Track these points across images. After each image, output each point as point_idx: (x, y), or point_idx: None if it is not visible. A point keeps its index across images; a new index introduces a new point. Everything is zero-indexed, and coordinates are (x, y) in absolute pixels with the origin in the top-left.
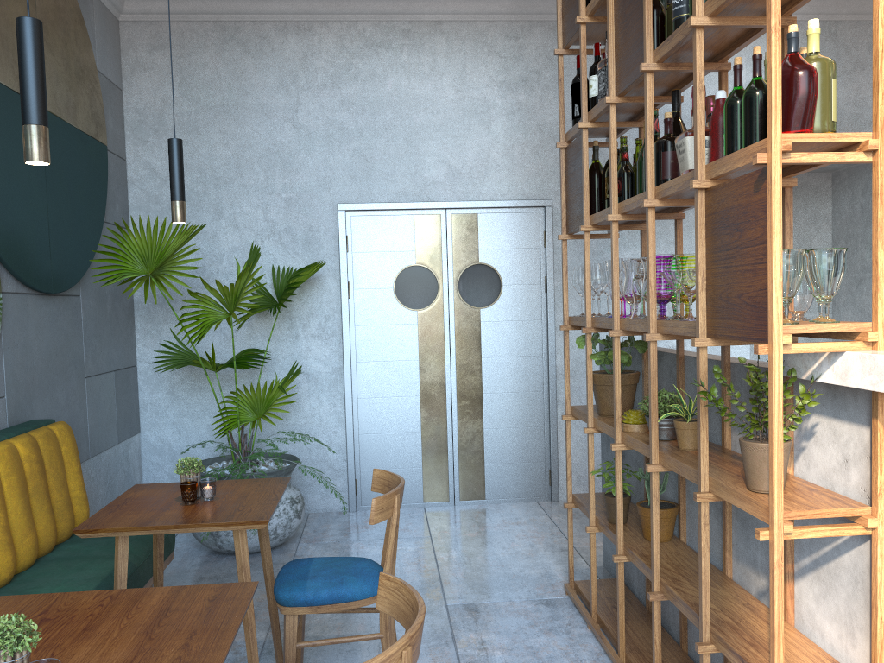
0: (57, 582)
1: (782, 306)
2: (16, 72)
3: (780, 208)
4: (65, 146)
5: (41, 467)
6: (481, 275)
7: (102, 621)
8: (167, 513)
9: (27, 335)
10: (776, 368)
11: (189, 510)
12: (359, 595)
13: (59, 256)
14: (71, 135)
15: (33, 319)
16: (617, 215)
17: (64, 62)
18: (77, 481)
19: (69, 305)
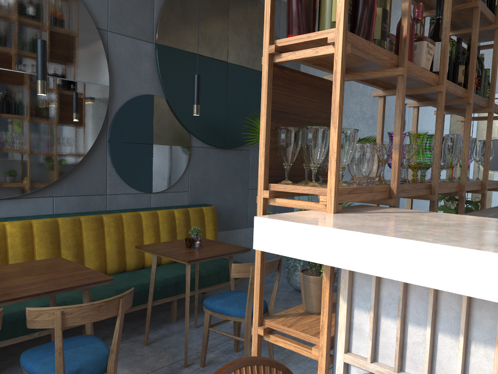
0: (164, 271)
1: (264, 169)
2: (210, 48)
3: (266, 96)
4: (243, 79)
5: (185, 223)
6: (497, 148)
7: (53, 273)
8: (171, 249)
9: (207, 166)
10: (258, 214)
11: (179, 250)
12: (232, 314)
13: (231, 131)
14: (249, 73)
15: (212, 159)
16: (414, 102)
17: (248, 39)
18: (210, 233)
19: (240, 154)
